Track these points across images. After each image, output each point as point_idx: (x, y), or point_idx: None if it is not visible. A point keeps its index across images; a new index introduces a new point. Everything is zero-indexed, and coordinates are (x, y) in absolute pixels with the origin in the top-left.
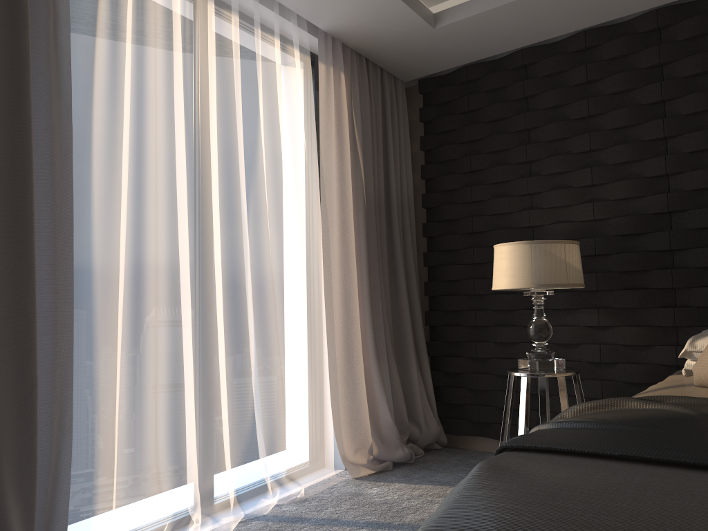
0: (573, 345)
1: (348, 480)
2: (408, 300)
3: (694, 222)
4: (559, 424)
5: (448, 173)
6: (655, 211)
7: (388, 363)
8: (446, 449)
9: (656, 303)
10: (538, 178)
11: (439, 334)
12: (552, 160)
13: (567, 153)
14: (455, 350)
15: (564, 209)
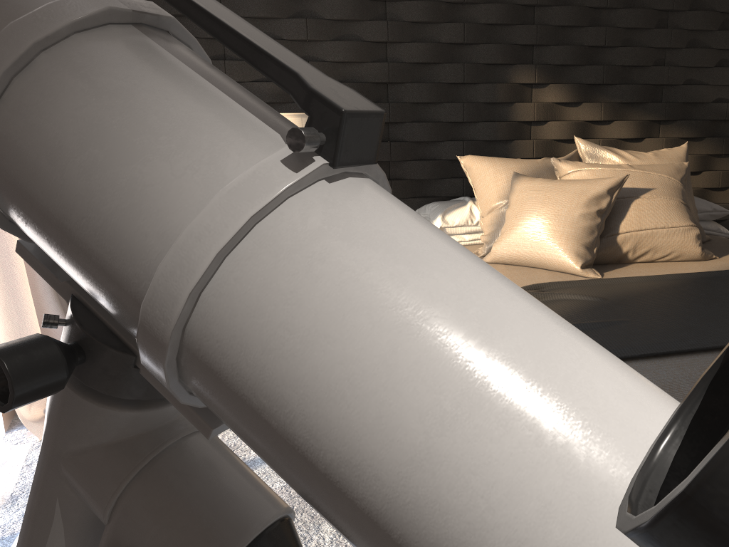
0: None
1: (37, 445)
2: None
3: (412, 96)
4: None
5: None
6: (376, 80)
7: None
8: None
9: None
10: None
11: None
12: (255, 0)
13: None
14: None
15: None
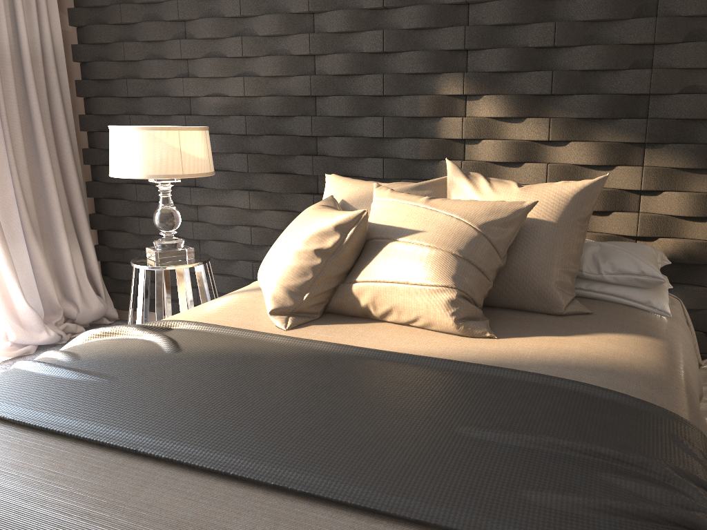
0: (229, 226)
1: None
2: (63, 169)
3: (333, 109)
4: (27, 364)
5: (100, 23)
6: (300, 93)
7: (28, 243)
8: (118, 324)
9: (300, 189)
10: (191, 41)
11: (103, 207)
12: (204, 23)
13: (220, 16)
14: (121, 225)
15: (219, 81)
